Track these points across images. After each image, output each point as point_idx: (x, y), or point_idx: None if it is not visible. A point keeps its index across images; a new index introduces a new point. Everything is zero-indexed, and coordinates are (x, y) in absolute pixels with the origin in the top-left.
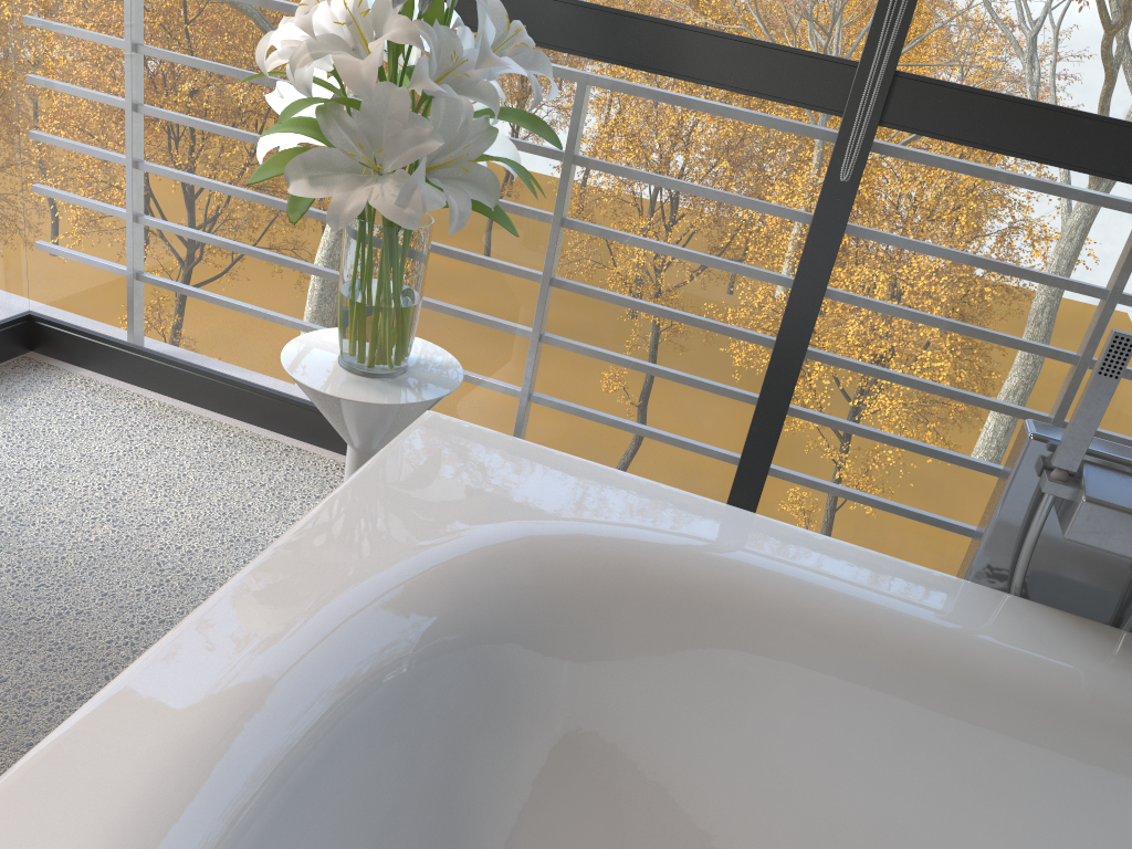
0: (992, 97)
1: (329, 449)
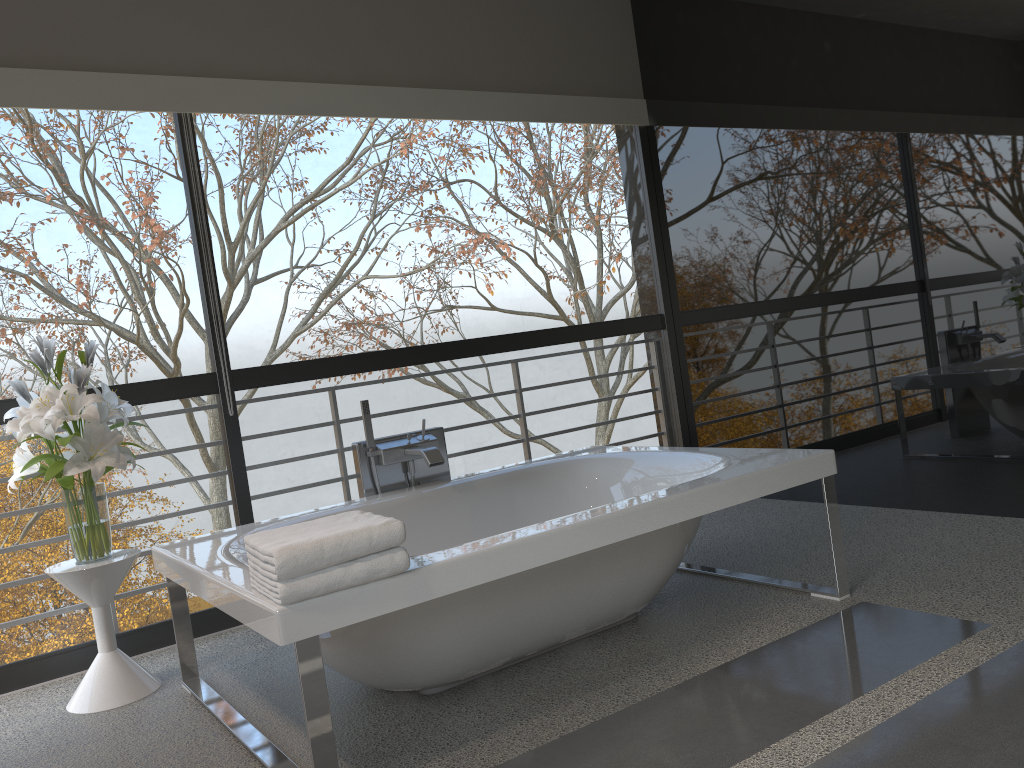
0: (267, 367)
1: (9, 691)
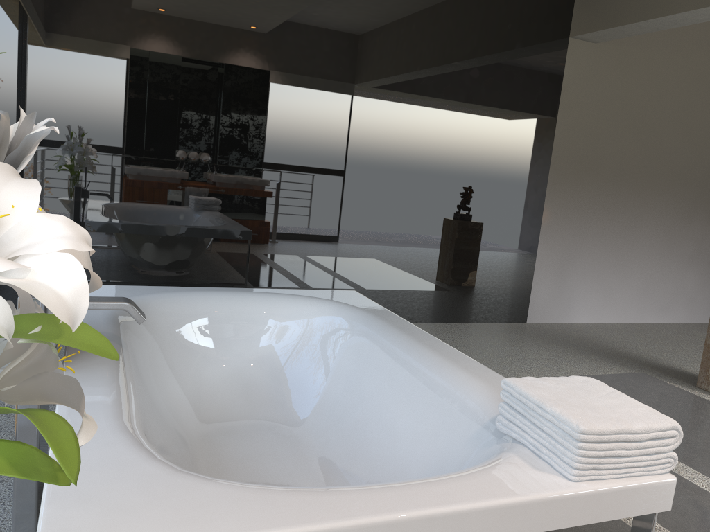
0: None
1: None
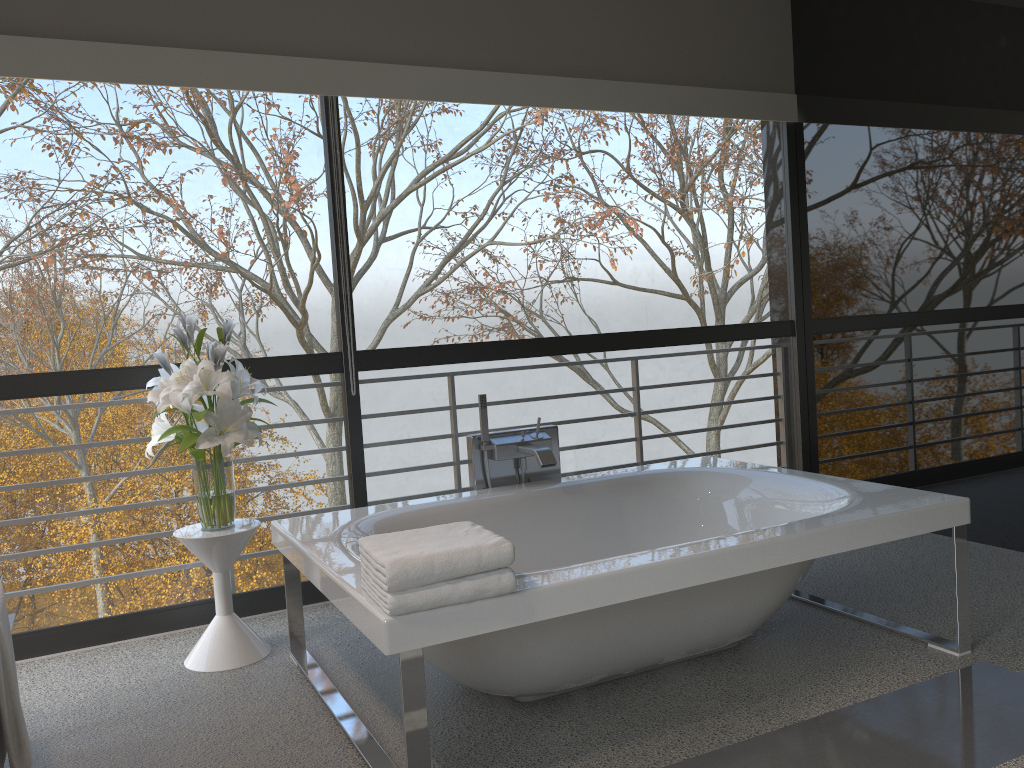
0: (391, 350)
1: (134, 637)
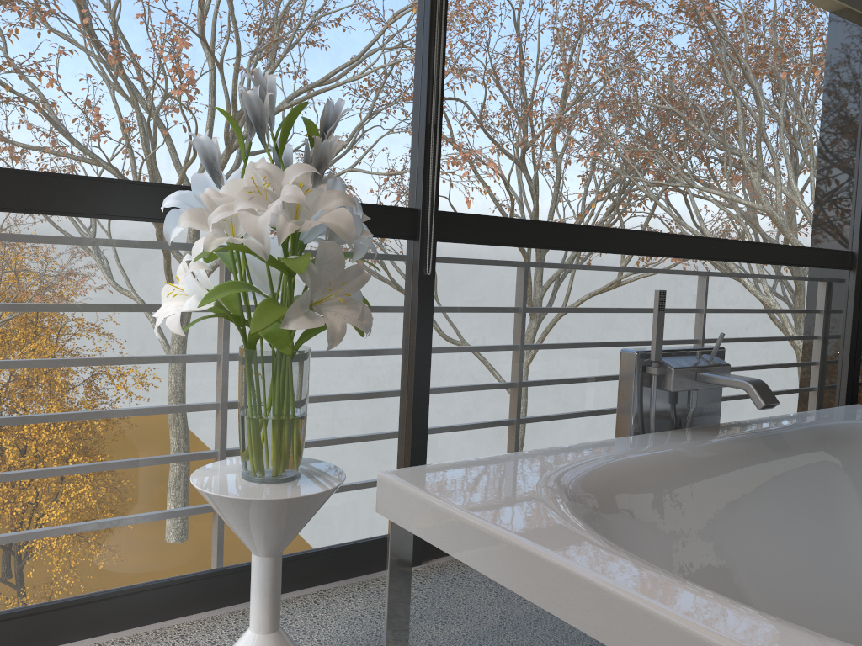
0: (477, 217)
1: (67, 641)
